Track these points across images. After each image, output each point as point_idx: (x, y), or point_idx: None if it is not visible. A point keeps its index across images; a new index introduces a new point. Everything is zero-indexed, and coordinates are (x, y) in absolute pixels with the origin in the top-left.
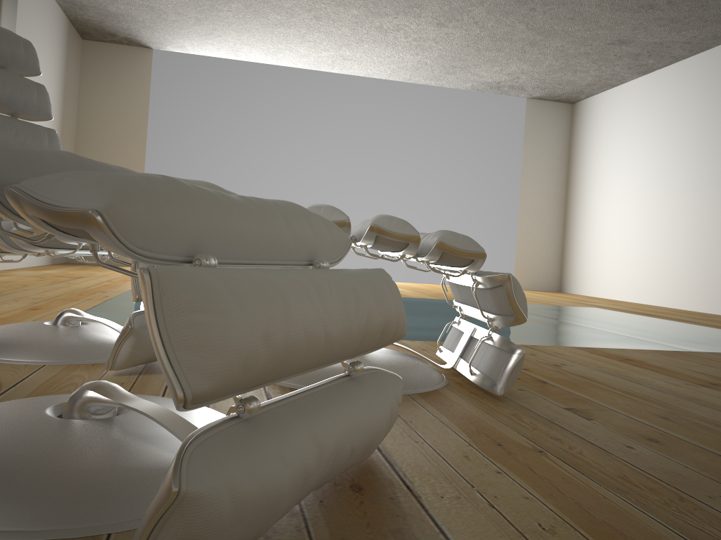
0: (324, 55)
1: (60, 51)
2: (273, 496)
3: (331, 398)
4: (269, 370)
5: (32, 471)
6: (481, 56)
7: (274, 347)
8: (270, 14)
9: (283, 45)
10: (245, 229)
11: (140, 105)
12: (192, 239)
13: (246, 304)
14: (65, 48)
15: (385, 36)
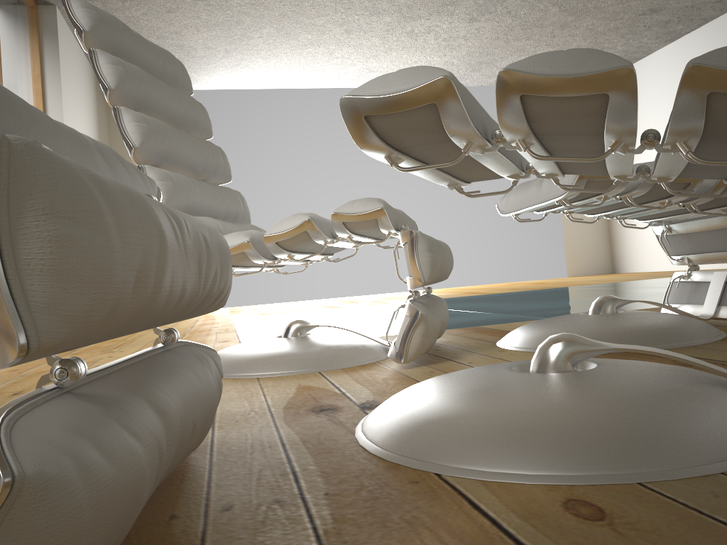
0: (350, 70)
1: (93, 103)
2: None
3: None
4: None
5: (633, 412)
6: (509, 47)
7: None
8: (301, 34)
9: (310, 66)
10: None
11: None
12: None
13: None
14: (95, 100)
15: (415, 40)
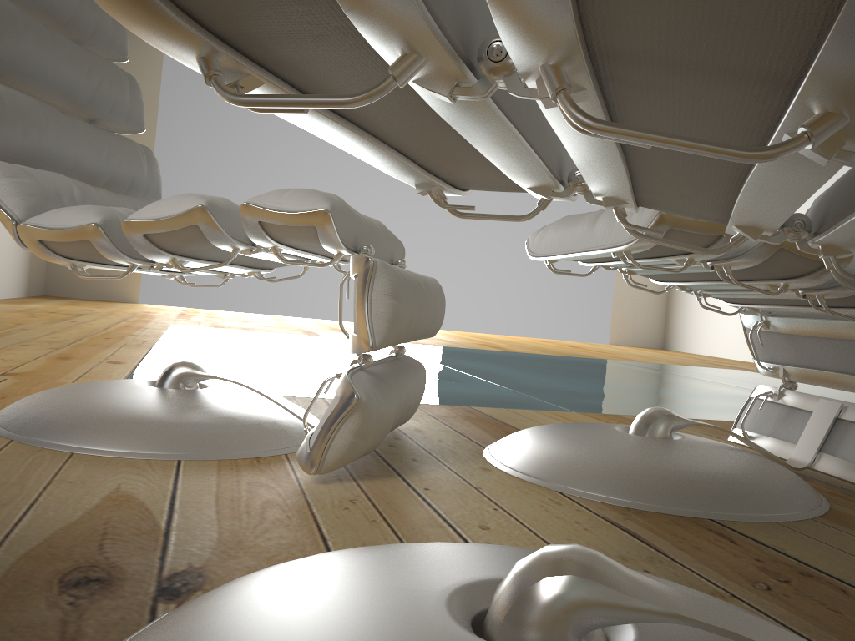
0: None
1: None
2: None
3: None
4: None
5: None
6: None
7: None
8: None
9: None
10: None
11: (148, 92)
12: None
13: None
14: None
15: None
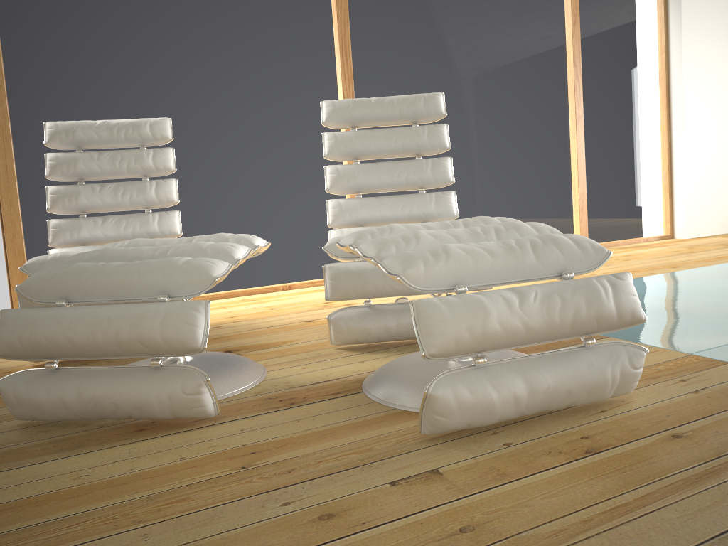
0: None
1: None
2: (36, 402)
3: (116, 374)
4: (31, 351)
5: None
6: None
7: (23, 342)
8: None
9: None
10: (97, 284)
11: None
12: (61, 293)
13: (15, 324)
14: None
15: None
